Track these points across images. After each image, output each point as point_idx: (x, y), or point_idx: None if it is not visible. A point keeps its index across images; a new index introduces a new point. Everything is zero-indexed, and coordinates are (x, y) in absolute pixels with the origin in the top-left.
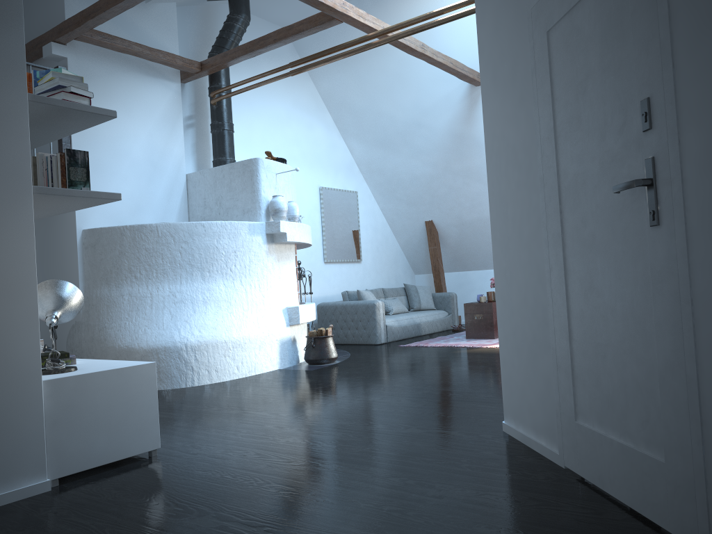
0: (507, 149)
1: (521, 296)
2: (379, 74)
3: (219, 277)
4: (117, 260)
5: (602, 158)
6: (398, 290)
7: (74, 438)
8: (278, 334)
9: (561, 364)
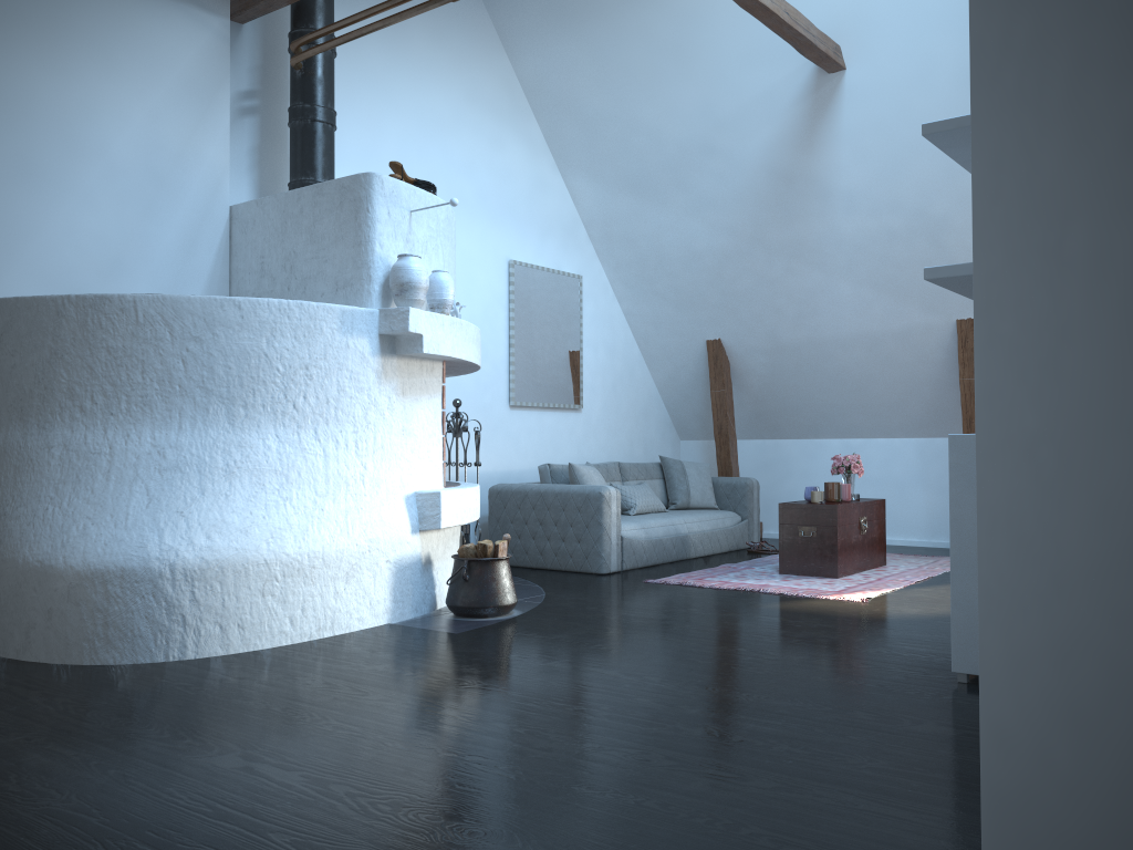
0: (1088, 21)
1: (1114, 537)
2: (638, 43)
3: (267, 419)
4: (45, 369)
5: None
6: (648, 469)
7: None
8: (392, 548)
9: None
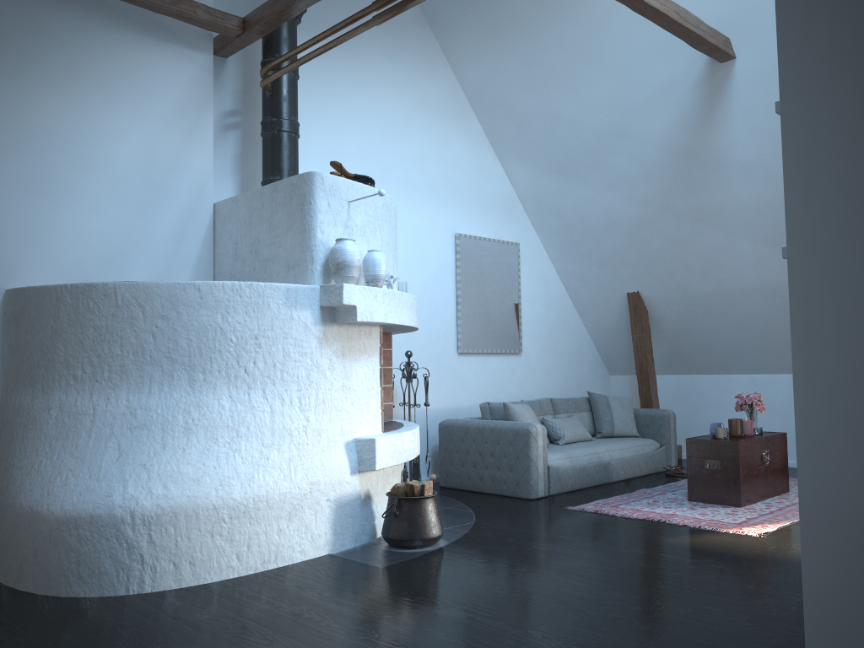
0: None
1: None
2: (556, 50)
3: (222, 382)
4: (48, 345)
5: None
6: (577, 403)
7: None
8: (332, 488)
9: None
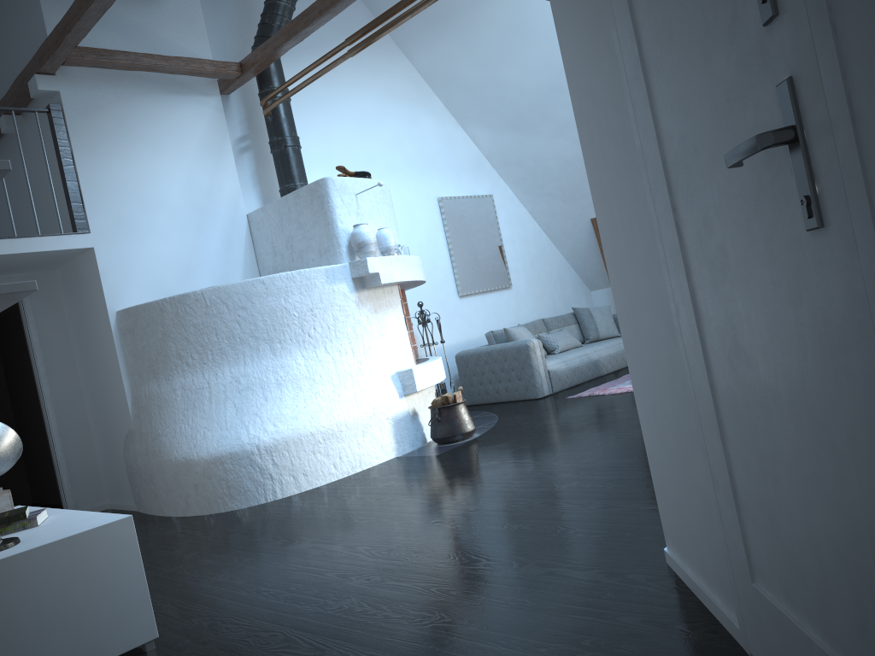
0: (596, 109)
1: (652, 353)
2: (491, 30)
3: (294, 347)
4: (161, 345)
5: (713, 97)
6: (565, 318)
7: (9, 651)
8: (388, 410)
9: (718, 479)
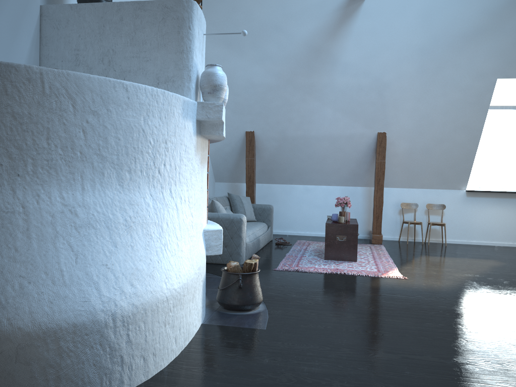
0: None
1: None
2: None
3: (143, 182)
4: None
5: None
6: (224, 200)
7: None
8: (203, 271)
9: None
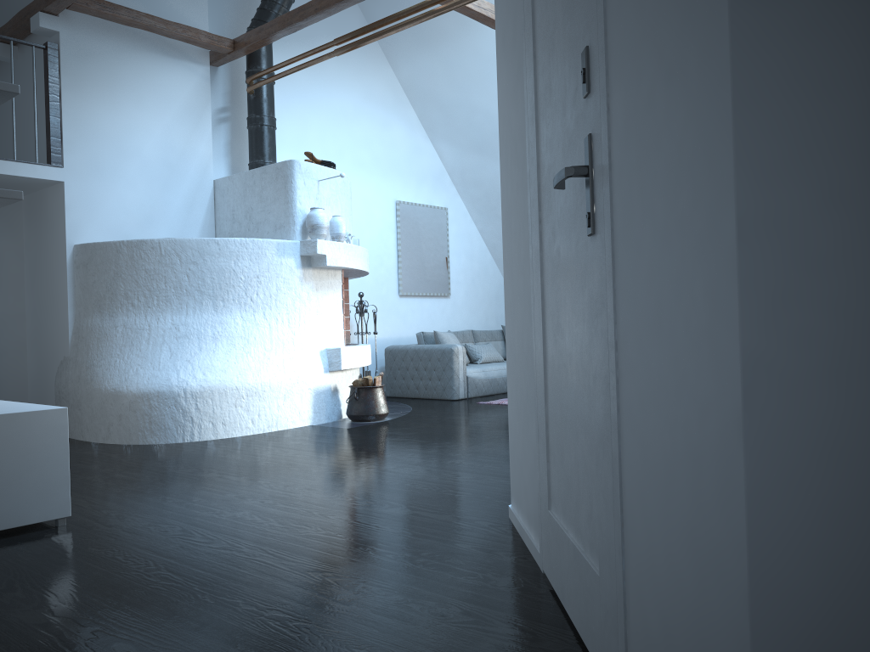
0: (511, 139)
1: (519, 338)
2: (472, 57)
3: (236, 307)
4: (111, 283)
5: (564, 141)
6: (493, 334)
7: None
8: (312, 381)
9: (540, 432)
